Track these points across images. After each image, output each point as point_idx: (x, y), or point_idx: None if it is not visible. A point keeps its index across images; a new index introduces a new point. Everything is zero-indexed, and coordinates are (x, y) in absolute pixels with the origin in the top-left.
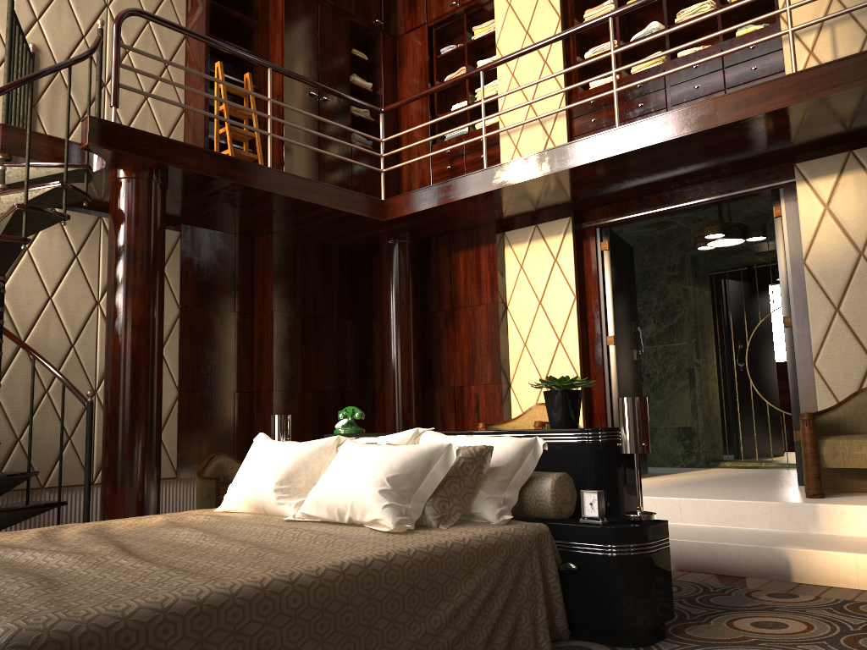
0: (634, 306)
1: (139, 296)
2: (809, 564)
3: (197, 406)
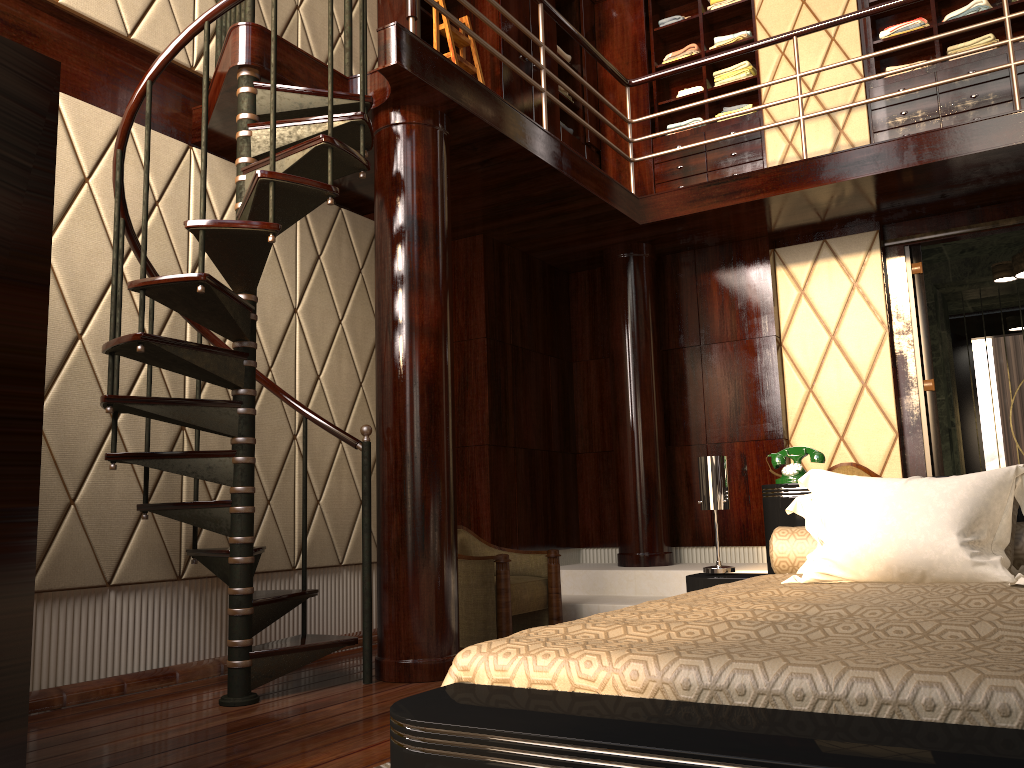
0: None
1: (434, 292)
2: None
3: None
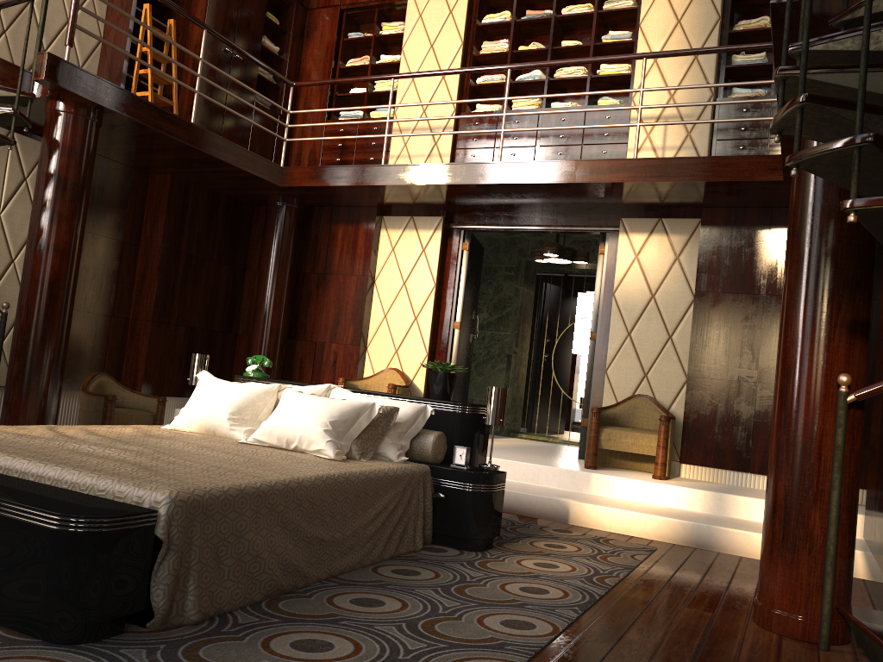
0: (477, 298)
1: (66, 225)
2: (581, 513)
3: (77, 325)
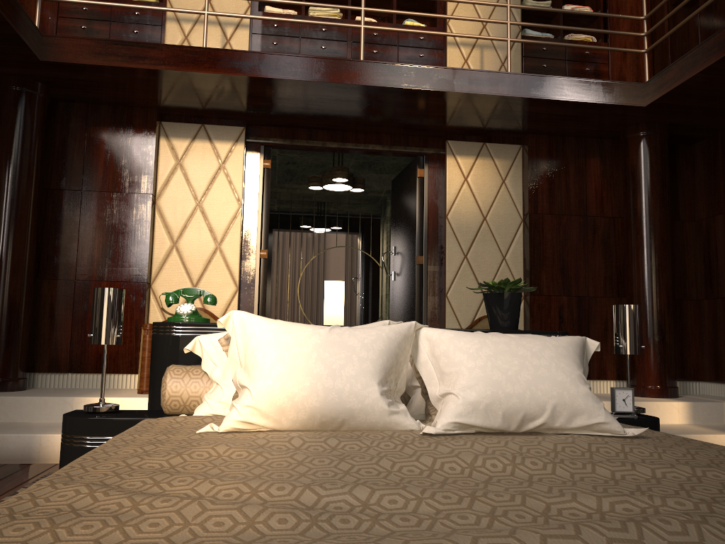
0: None
1: None
2: None
3: None
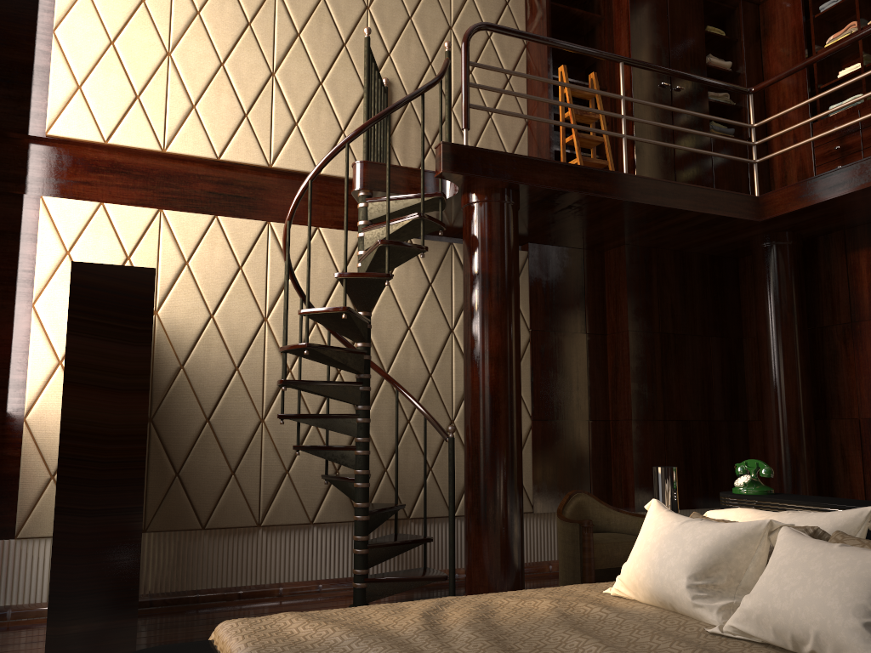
0: None
1: (495, 326)
2: None
3: (551, 436)
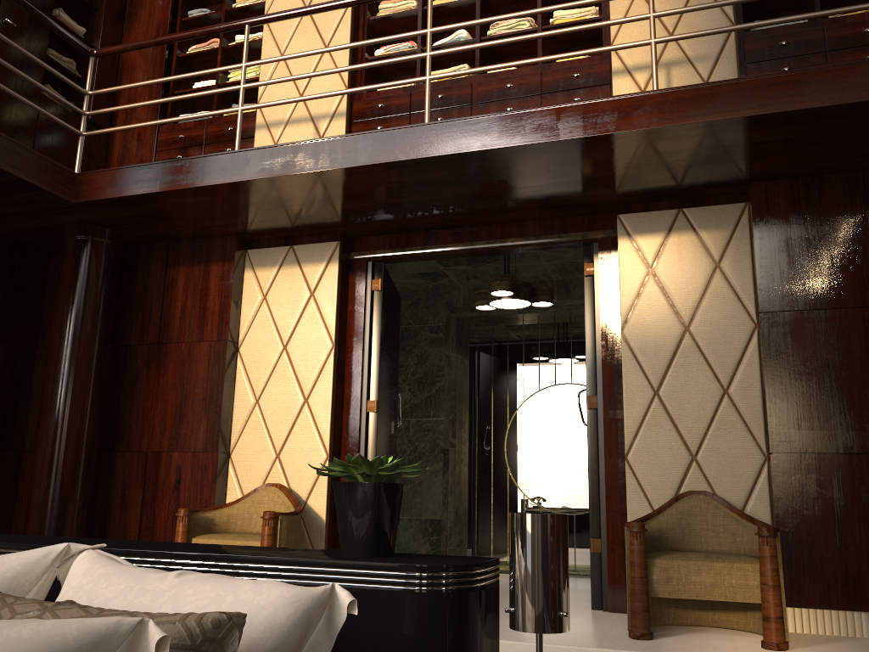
0: (396, 367)
1: None
2: None
3: None
